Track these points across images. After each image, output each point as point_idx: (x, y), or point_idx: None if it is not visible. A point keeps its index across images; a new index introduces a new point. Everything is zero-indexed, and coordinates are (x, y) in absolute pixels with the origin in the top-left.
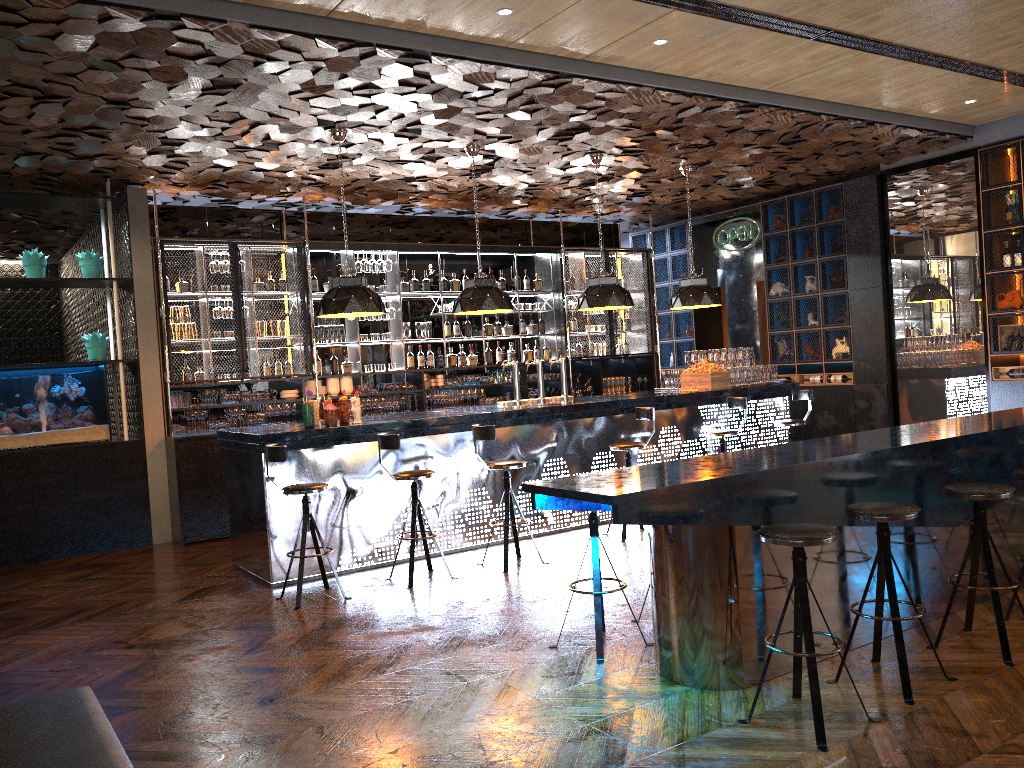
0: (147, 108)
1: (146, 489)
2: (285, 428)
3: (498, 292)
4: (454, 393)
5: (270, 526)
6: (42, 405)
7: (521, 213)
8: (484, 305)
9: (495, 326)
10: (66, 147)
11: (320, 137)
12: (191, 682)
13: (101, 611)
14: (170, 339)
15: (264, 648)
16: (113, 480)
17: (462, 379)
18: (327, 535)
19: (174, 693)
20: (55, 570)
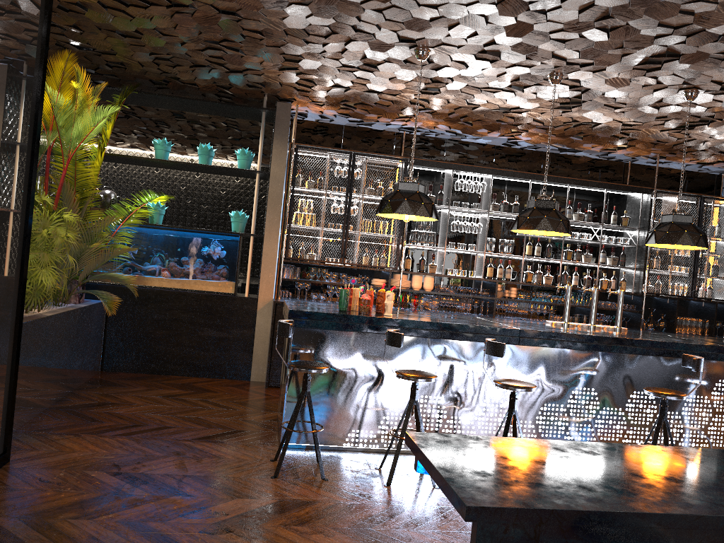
0: (254, 20)
1: (252, 337)
2: (326, 308)
3: (556, 215)
4: (524, 306)
5: (288, 392)
6: (191, 259)
7: (621, 155)
8: (539, 225)
9: (575, 253)
10: (218, 60)
11: (407, 57)
12: (103, 534)
13: (145, 430)
14: (290, 223)
15: (200, 515)
16: (229, 325)
17: (535, 295)
18: (338, 412)
19: (76, 542)
20: (167, 385)
